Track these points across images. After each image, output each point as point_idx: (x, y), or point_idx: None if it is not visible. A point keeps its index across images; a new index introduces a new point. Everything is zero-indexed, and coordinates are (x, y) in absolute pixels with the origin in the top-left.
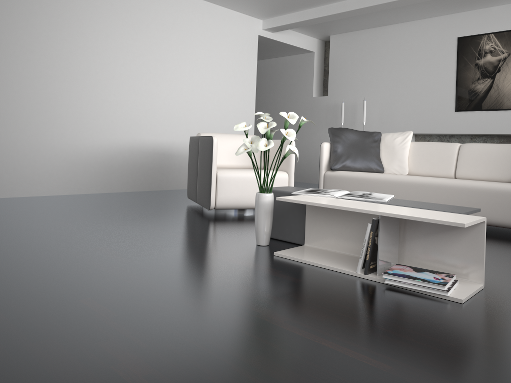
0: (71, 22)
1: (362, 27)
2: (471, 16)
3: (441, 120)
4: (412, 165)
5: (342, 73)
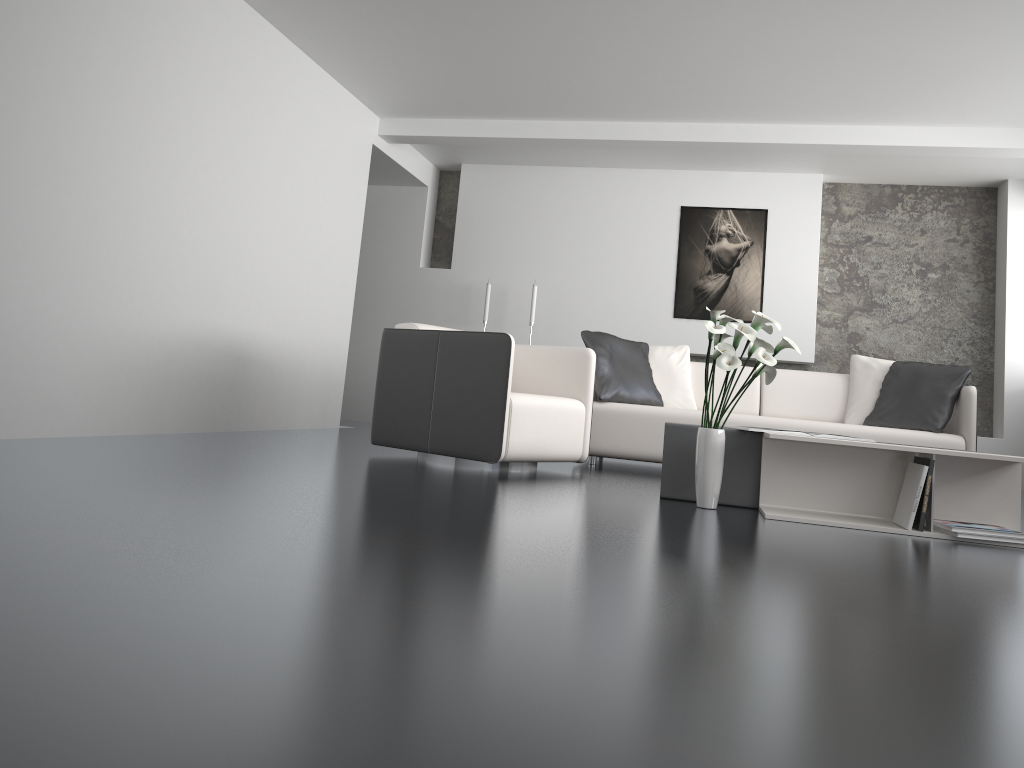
0: (146, 66)
1: (529, 162)
2: (701, 179)
3: (651, 330)
4: (697, 397)
5: (481, 232)
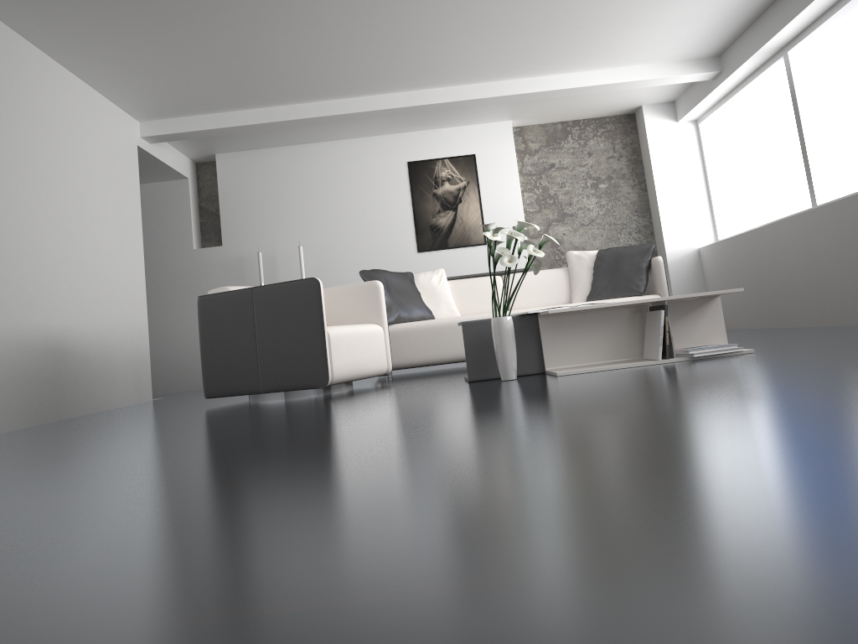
0: None
1: (275, 144)
2: (420, 138)
3: (402, 265)
4: (458, 307)
5: (244, 209)
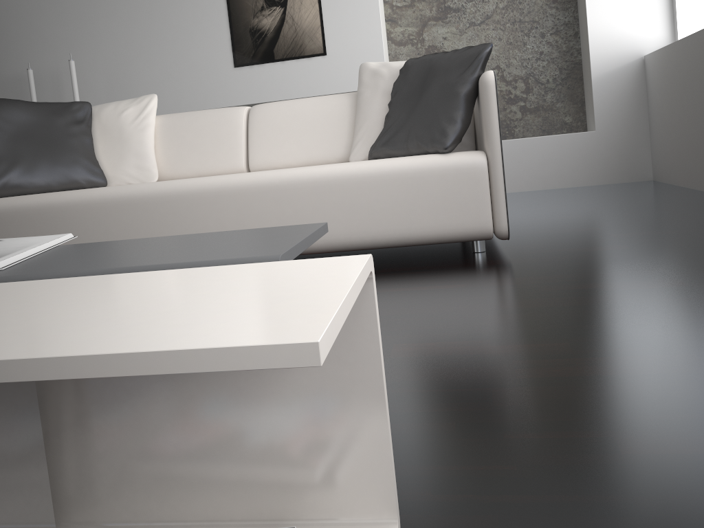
0: None
1: None
2: None
3: (215, 86)
4: (165, 161)
5: (20, 13)
